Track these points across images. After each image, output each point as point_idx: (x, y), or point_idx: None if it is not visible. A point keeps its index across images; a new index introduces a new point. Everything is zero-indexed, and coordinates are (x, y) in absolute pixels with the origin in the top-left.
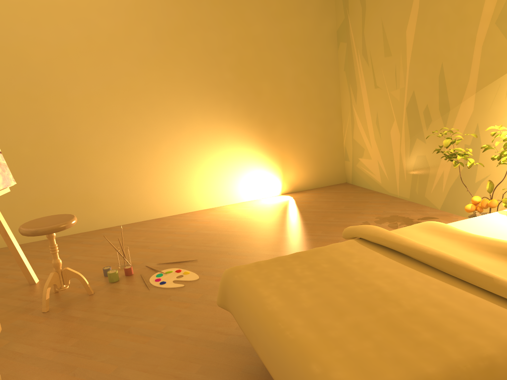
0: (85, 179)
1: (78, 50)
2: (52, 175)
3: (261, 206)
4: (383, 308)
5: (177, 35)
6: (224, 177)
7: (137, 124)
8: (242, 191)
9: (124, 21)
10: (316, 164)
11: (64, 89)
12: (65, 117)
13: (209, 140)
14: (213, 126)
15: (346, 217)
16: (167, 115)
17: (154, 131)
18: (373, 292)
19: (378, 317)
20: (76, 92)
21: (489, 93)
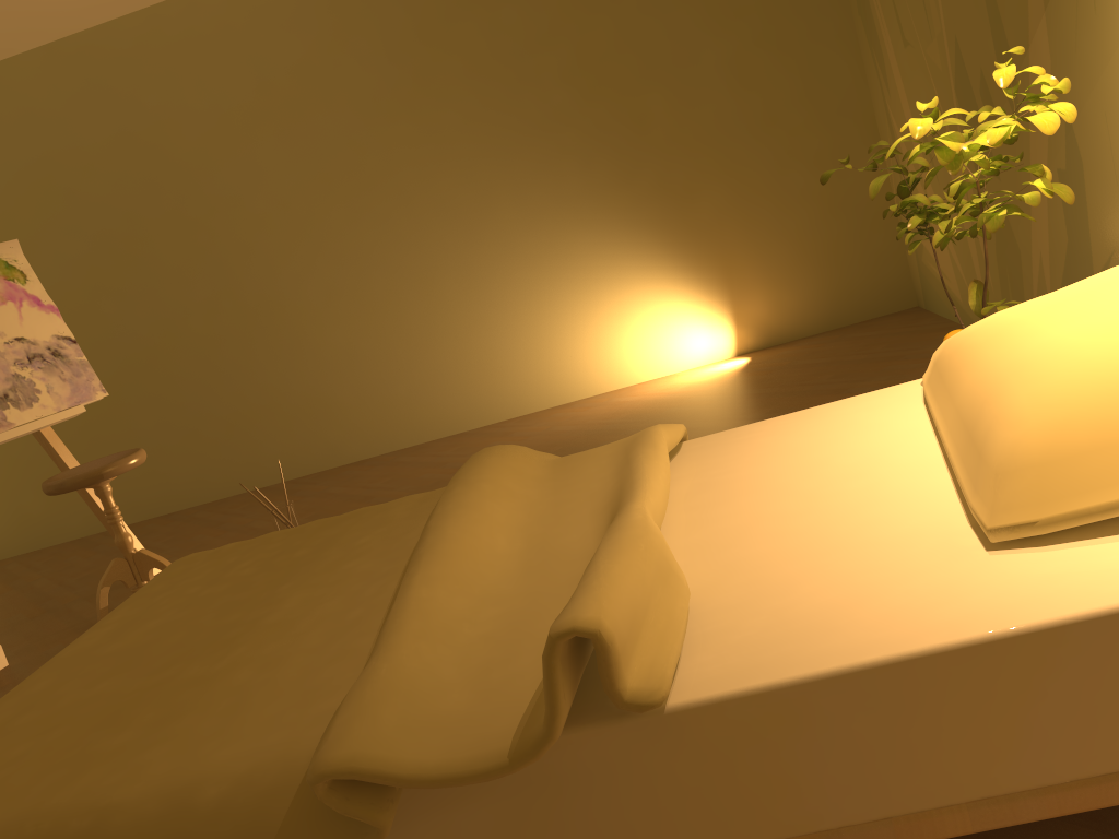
0: (306, 368)
1: (249, 114)
2: (249, 367)
3: (662, 390)
4: (189, 663)
5: (433, 33)
6: (588, 331)
7: (385, 243)
8: (638, 358)
9: (321, 33)
10: (822, 269)
11: (239, 197)
12: (250, 251)
13: (540, 252)
14: (545, 219)
15: (801, 405)
16: (441, 212)
17: (420, 251)
18: (245, 623)
19: (141, 687)
20: (262, 198)
21: (1066, 3)
